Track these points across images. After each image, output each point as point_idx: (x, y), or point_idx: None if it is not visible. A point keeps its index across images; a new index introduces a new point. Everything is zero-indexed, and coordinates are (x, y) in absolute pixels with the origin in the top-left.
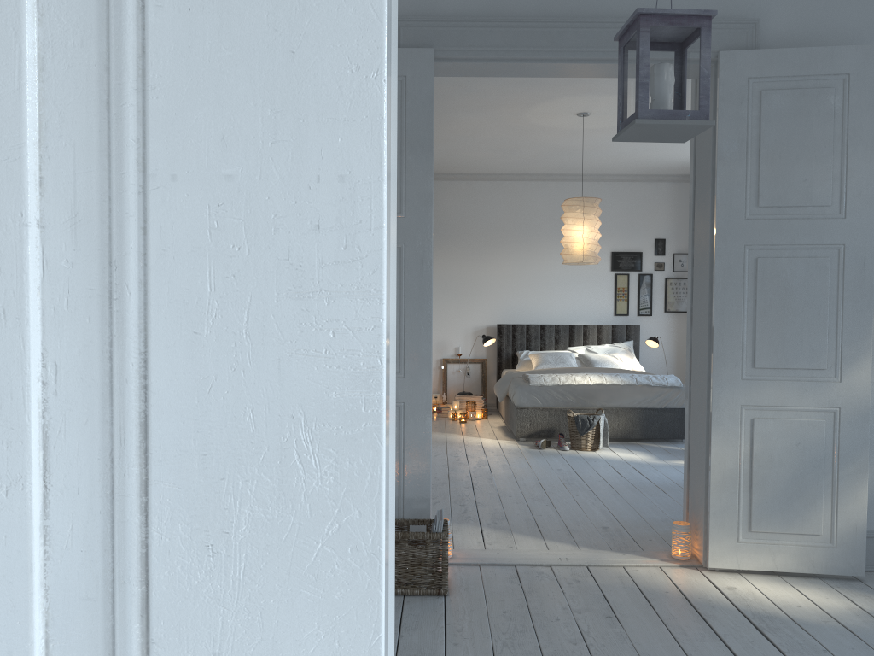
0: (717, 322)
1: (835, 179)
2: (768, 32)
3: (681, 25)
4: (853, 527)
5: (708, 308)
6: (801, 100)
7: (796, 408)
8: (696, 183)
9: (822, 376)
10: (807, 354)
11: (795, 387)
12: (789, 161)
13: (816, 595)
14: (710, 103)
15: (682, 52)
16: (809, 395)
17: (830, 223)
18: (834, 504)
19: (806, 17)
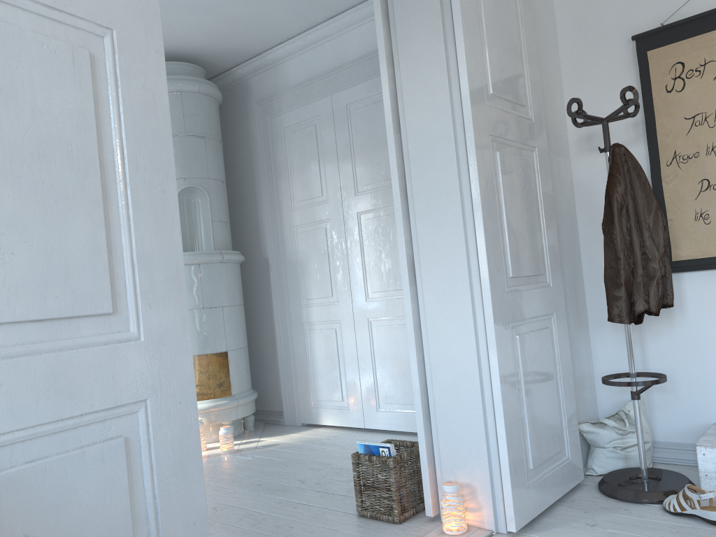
0: None
1: None
2: None
3: None
4: None
5: None
6: None
7: None
8: None
9: None
10: None
11: None
12: None
13: None
14: None
15: None
16: None
17: None
18: None
19: None
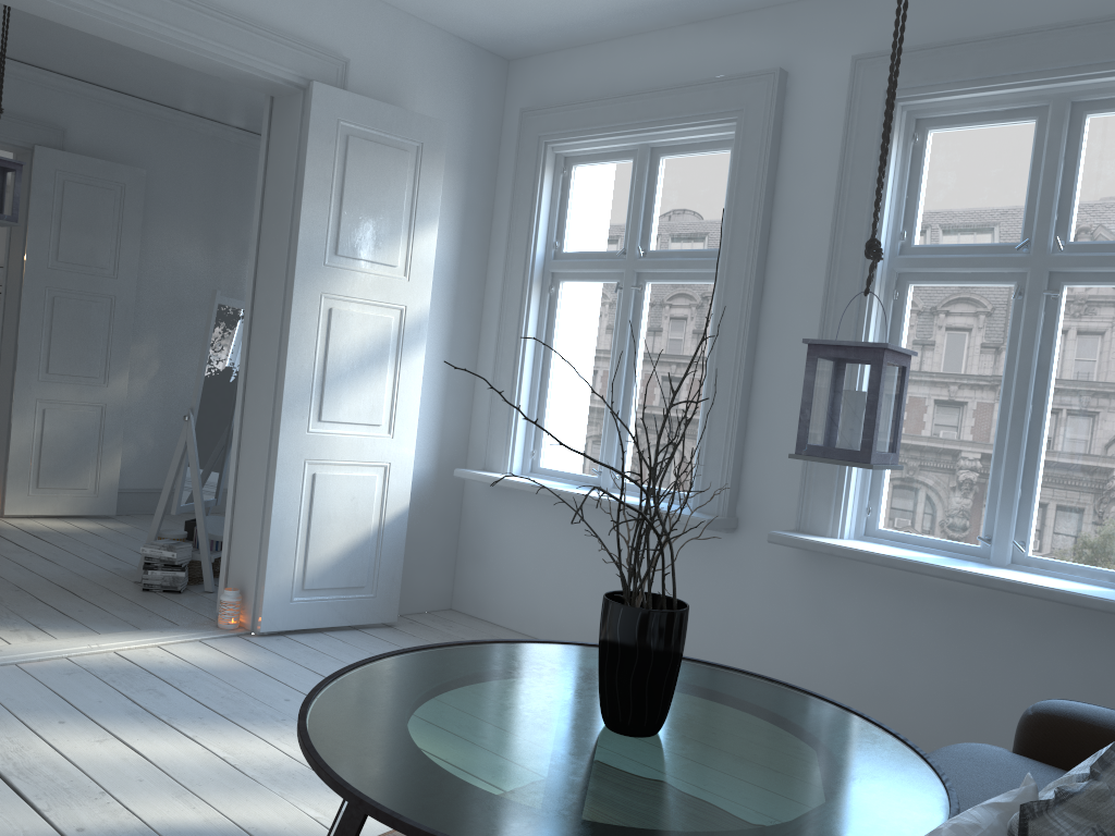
0: (22, 338)
1: (112, 252)
2: (73, 138)
3: (4, 165)
4: (110, 483)
5: (16, 328)
6: (92, 194)
7: (77, 403)
8: (12, 232)
9: (96, 382)
10: (87, 366)
11: (76, 388)
12: (82, 233)
13: (80, 524)
14: (27, 179)
15: (4, 181)
16: (86, 395)
17: (107, 280)
18: (98, 468)
19: (101, 135)
